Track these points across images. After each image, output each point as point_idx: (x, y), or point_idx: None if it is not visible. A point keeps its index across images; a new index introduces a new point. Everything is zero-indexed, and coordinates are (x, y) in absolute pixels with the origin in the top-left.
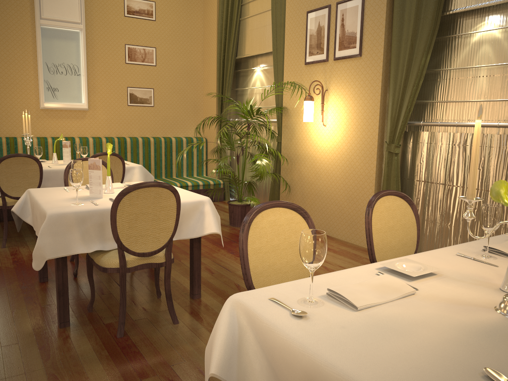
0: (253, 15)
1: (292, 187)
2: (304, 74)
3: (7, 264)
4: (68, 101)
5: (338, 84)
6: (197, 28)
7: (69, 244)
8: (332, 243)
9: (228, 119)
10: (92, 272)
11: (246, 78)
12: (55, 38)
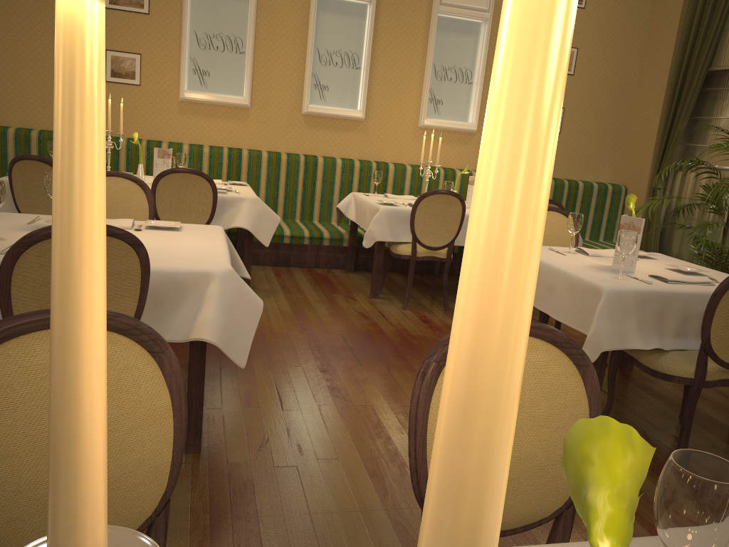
0: None
1: None
2: None
3: (430, 334)
4: (451, 119)
5: None
6: (641, 20)
7: (624, 334)
8: None
9: (671, 161)
10: (615, 373)
11: (721, 102)
12: (450, 32)
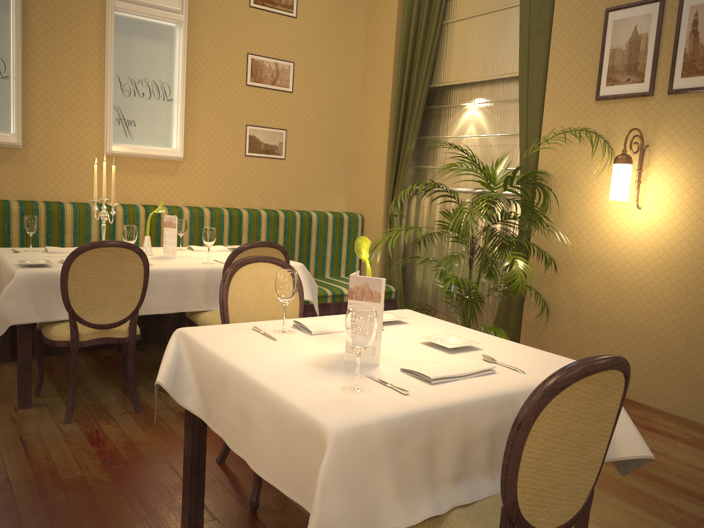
0: (473, 15)
1: (553, 310)
2: (592, 116)
3: (95, 471)
4: (150, 144)
5: (676, 136)
6: (358, 35)
7: (374, 508)
8: (661, 420)
9: (404, 185)
10: None
11: (446, 120)
12: (136, 36)
